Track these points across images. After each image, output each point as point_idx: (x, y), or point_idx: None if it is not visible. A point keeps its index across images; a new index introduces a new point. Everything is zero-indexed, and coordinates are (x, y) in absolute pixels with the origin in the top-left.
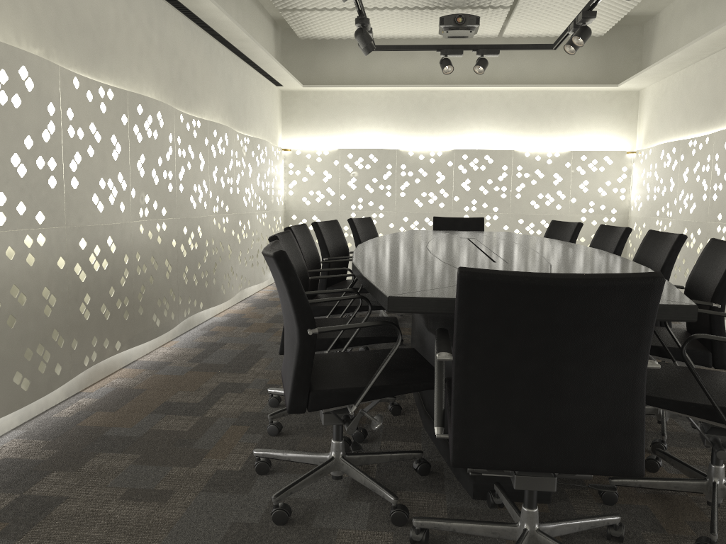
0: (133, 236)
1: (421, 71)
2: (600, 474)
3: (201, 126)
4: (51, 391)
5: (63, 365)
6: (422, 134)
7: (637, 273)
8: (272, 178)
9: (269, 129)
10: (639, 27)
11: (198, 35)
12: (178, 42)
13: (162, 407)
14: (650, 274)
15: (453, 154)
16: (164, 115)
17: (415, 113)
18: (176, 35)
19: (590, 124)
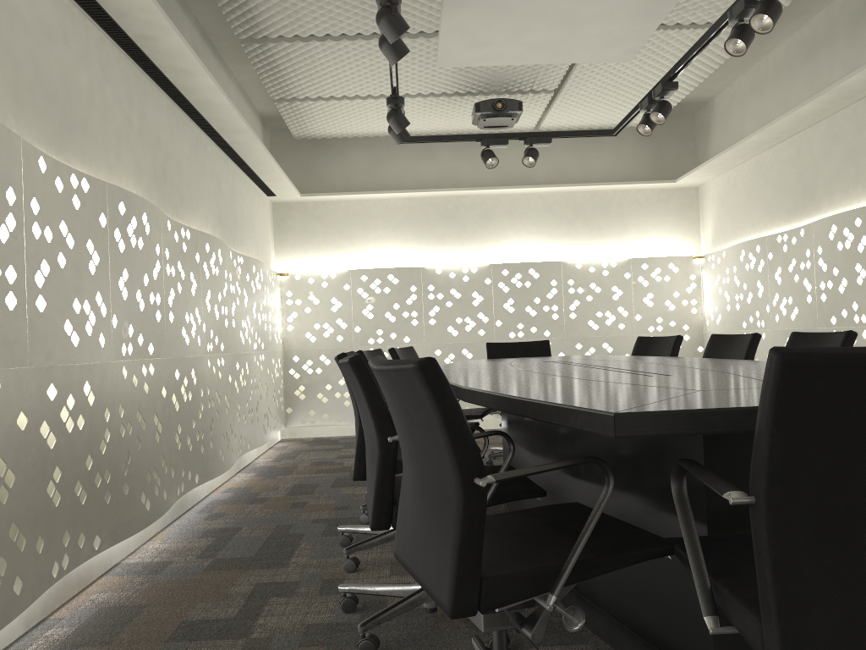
0: (115, 382)
1: (444, 174)
2: None
3: (191, 237)
4: (8, 622)
5: (24, 579)
6: (450, 247)
7: None
8: (269, 310)
9: (262, 249)
10: (689, 116)
11: (184, 124)
12: (161, 129)
13: (180, 630)
14: None
15: (490, 269)
16: (151, 218)
17: (440, 223)
18: (159, 119)
19: (646, 227)
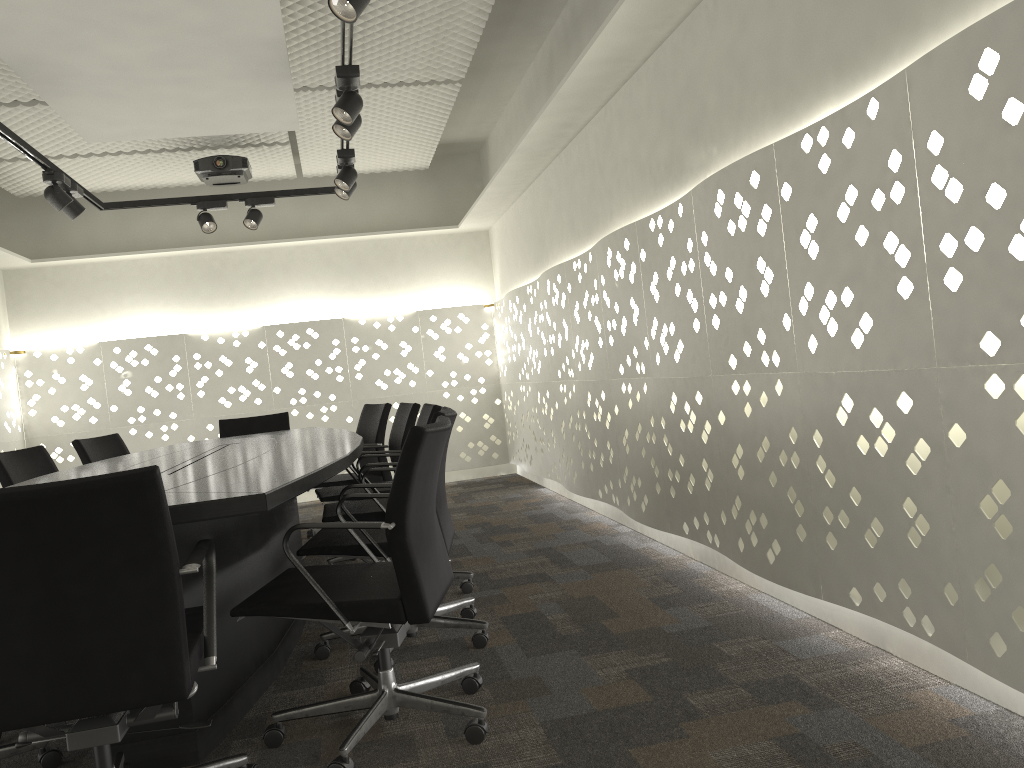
0: None
1: None
2: (135, 706)
3: None
4: None
5: None
6: (219, 309)
7: (126, 471)
8: None
9: None
10: (474, 155)
11: None
12: None
13: None
14: (141, 469)
15: (264, 331)
16: None
17: (206, 283)
18: None
19: (436, 275)
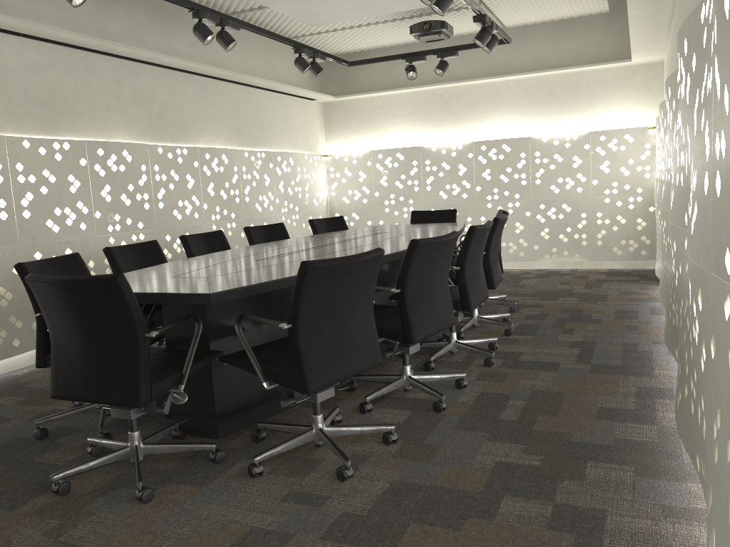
0: (100, 247)
1: None
2: (118, 405)
3: (189, 152)
4: (8, 357)
5: (22, 340)
6: (446, 129)
7: (106, 275)
8: (306, 183)
9: (304, 140)
10: None
11: (185, 79)
12: (157, 90)
13: None
14: (112, 275)
15: (472, 146)
16: (133, 151)
17: (439, 110)
18: (153, 85)
19: (612, 102)
